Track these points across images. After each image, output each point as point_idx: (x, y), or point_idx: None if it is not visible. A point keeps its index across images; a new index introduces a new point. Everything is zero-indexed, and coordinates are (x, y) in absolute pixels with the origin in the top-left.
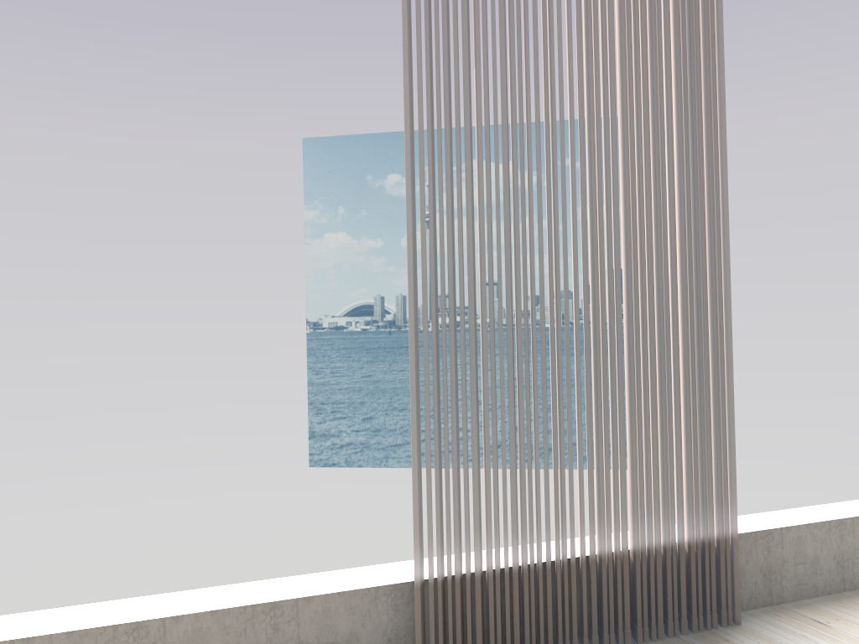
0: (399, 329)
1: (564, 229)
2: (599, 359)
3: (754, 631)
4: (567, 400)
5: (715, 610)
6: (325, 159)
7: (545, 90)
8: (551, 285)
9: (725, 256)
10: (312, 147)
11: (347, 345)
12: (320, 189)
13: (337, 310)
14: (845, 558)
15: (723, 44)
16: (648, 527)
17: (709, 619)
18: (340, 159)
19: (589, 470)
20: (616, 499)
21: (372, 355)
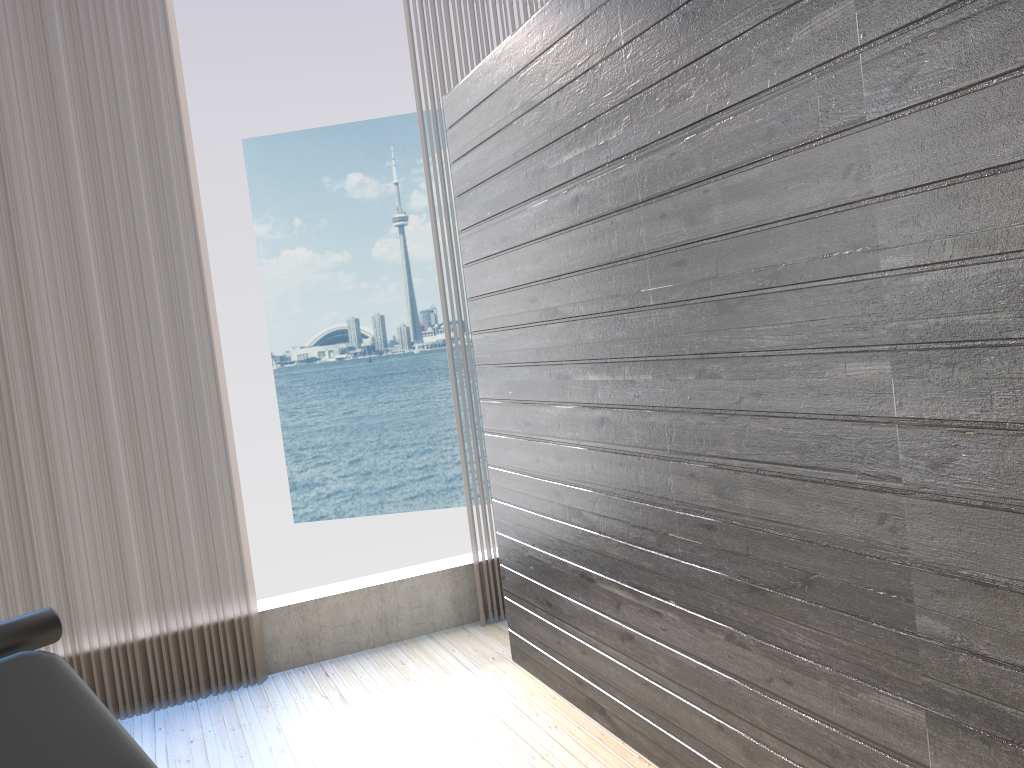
0: (380, 355)
1: (40, 387)
2: (89, 488)
3: (263, 689)
4: (61, 526)
5: (234, 675)
6: (272, 162)
7: (7, 275)
8: (32, 435)
9: (216, 385)
10: (254, 149)
11: (322, 378)
12: (270, 198)
13: (306, 340)
14: (388, 615)
15: (194, 205)
16: (158, 617)
17: (228, 683)
18: (289, 161)
19: (90, 579)
20: (121, 599)
21: (353, 388)
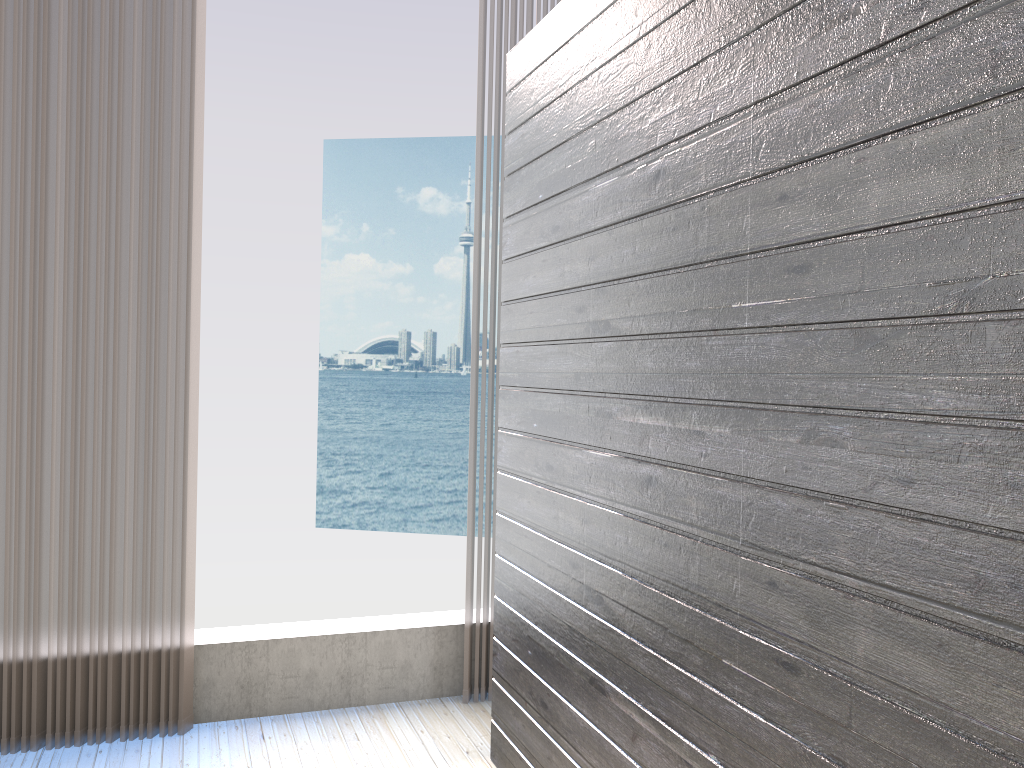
0: (427, 372)
1: None
2: (9, 465)
3: (181, 743)
4: None
5: (150, 719)
6: (350, 166)
7: None
8: None
9: (185, 363)
10: (334, 150)
11: (366, 386)
12: (342, 201)
13: (356, 345)
14: (352, 673)
15: (193, 146)
16: (68, 634)
17: (141, 728)
18: (366, 167)
19: None
20: (26, 605)
21: (394, 401)
